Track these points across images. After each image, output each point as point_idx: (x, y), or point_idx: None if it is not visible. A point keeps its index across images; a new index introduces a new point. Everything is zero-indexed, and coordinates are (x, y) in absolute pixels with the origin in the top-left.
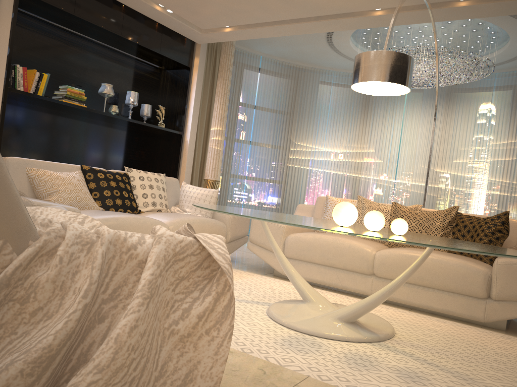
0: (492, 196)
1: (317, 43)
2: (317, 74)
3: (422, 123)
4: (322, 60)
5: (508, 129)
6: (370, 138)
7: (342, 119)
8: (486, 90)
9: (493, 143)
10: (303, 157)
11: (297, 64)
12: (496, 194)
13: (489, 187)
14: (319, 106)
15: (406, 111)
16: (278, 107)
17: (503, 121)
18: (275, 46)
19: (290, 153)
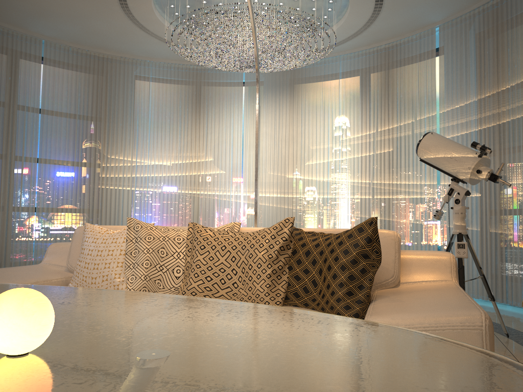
0: (353, 201)
1: (112, 14)
2: (129, 65)
3: (265, 120)
4: (130, 45)
5: (361, 119)
6: (206, 144)
7: (168, 122)
8: (332, 77)
9: (347, 138)
10: (121, 175)
11: (99, 52)
12: (356, 198)
13: (349, 190)
14: (136, 107)
15: (246, 108)
16: (77, 110)
17: (355, 111)
18: (55, 22)
19: (102, 171)
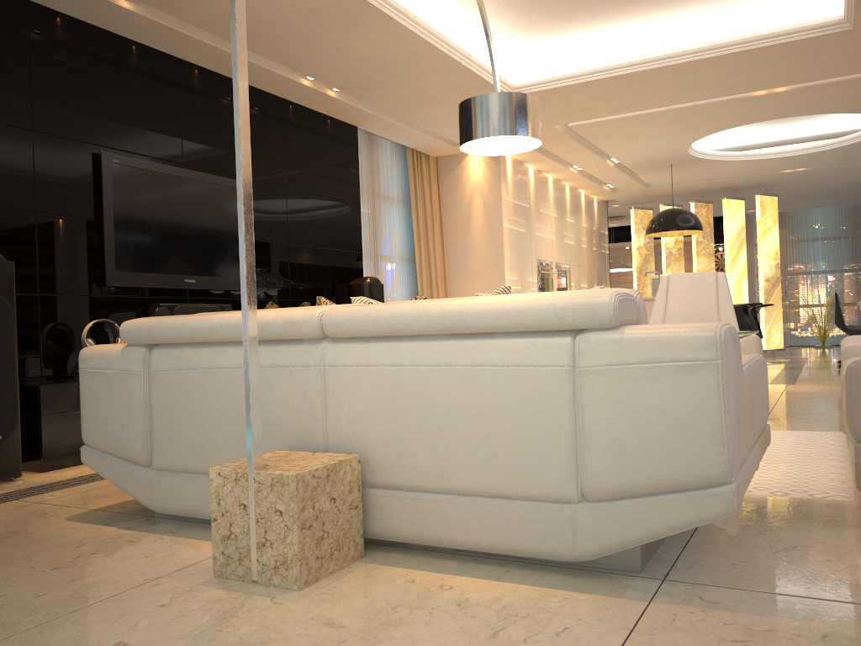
0: None
1: None
2: None
3: None
4: None
5: None
6: None
7: None
8: None
9: None
10: None
11: None
12: None
13: None
14: None
15: None
16: None
17: None
18: None
19: None
